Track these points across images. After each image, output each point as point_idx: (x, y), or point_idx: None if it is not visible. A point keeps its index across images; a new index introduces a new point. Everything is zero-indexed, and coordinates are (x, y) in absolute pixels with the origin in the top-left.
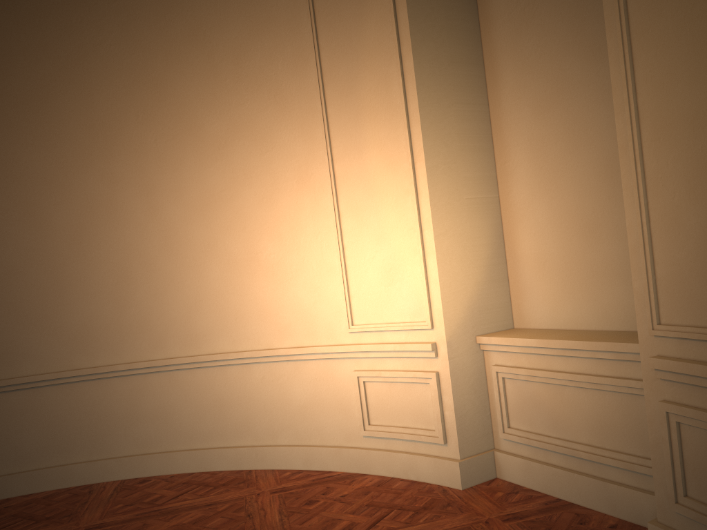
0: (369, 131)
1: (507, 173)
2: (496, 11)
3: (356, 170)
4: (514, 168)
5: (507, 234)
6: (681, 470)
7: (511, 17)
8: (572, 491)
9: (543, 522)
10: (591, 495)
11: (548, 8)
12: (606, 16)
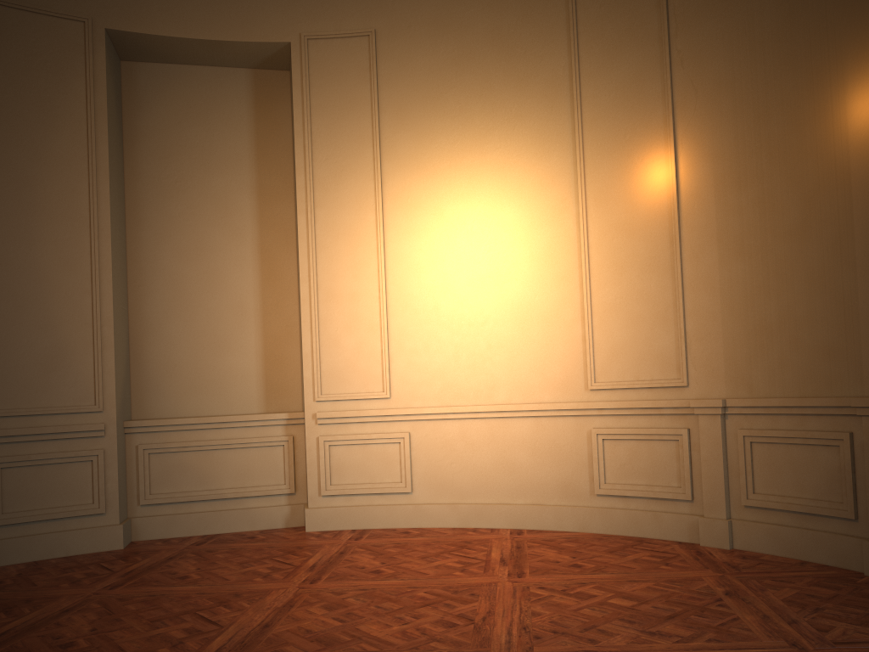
0: (44, 228)
1: (140, 294)
2: (145, 171)
3: (21, 258)
4: (149, 292)
5: (133, 342)
6: (329, 471)
7: (162, 183)
8: (217, 525)
9: (222, 540)
10: (235, 522)
11: (199, 192)
12: (299, 230)
